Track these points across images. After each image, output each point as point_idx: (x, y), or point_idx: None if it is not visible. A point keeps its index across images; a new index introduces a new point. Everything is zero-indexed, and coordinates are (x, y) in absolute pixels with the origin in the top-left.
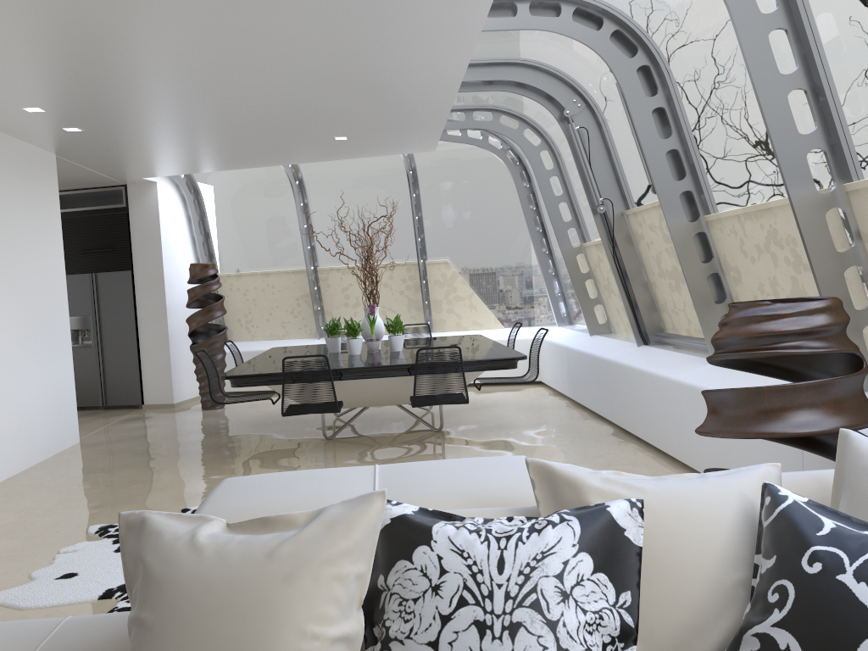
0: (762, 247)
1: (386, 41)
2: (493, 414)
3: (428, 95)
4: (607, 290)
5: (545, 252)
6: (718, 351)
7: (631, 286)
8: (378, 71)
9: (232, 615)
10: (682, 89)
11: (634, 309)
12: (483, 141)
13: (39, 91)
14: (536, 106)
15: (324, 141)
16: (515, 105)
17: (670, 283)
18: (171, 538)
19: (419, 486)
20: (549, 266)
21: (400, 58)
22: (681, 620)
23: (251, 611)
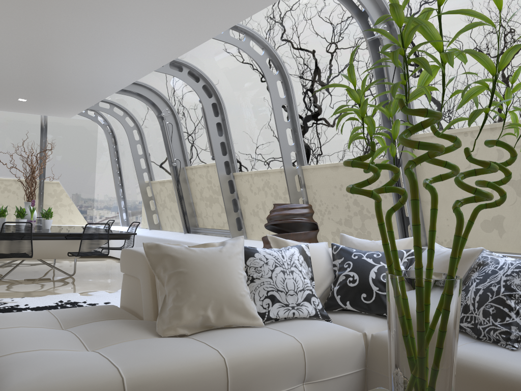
0: (261, 188)
1: (105, 62)
2: (97, 269)
3: (99, 90)
4: (162, 206)
5: (119, 184)
6: (271, 220)
7: (184, 204)
8: (86, 73)
9: (217, 267)
10: (231, 117)
11: (184, 215)
12: (95, 118)
13: None
14: (138, 107)
15: (9, 99)
16: (125, 103)
17: (207, 203)
18: (177, 248)
19: None
20: (120, 192)
21: (104, 71)
22: (319, 277)
23: (223, 265)
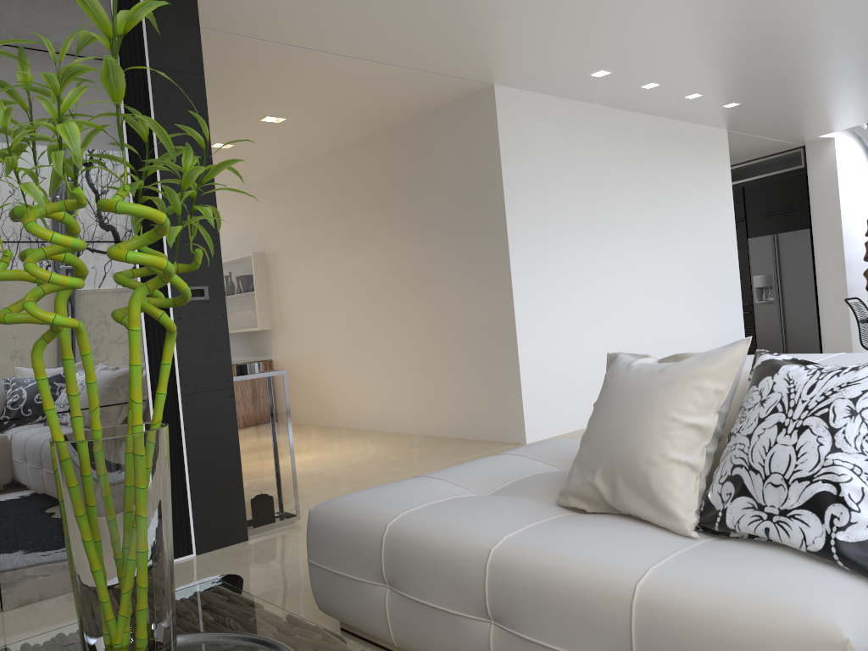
0: None
1: None
2: None
3: None
4: None
5: None
6: None
7: None
8: None
9: (630, 401)
10: None
11: None
12: None
13: (690, 81)
14: None
15: None
16: None
17: None
18: (621, 363)
19: (846, 361)
20: None
21: None
22: None
23: (640, 400)
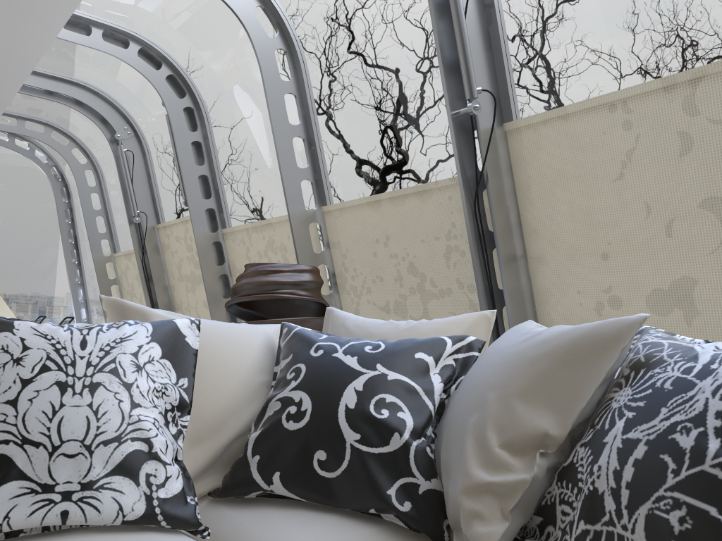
0: (262, 253)
1: None
2: None
3: None
4: (130, 294)
5: (75, 262)
6: (235, 297)
7: (154, 287)
8: None
9: None
10: (217, 131)
11: (154, 307)
12: (30, 152)
13: None
14: (88, 129)
15: None
16: (69, 124)
17: (188, 285)
18: None
19: None
20: (77, 275)
21: None
22: (222, 406)
23: None
